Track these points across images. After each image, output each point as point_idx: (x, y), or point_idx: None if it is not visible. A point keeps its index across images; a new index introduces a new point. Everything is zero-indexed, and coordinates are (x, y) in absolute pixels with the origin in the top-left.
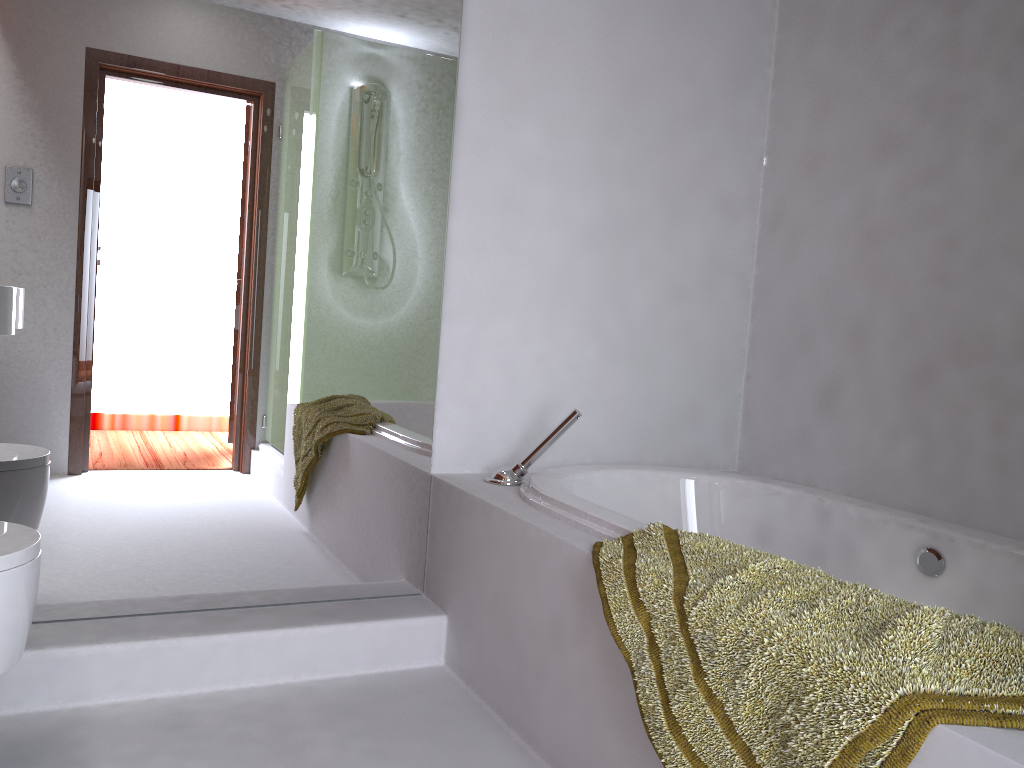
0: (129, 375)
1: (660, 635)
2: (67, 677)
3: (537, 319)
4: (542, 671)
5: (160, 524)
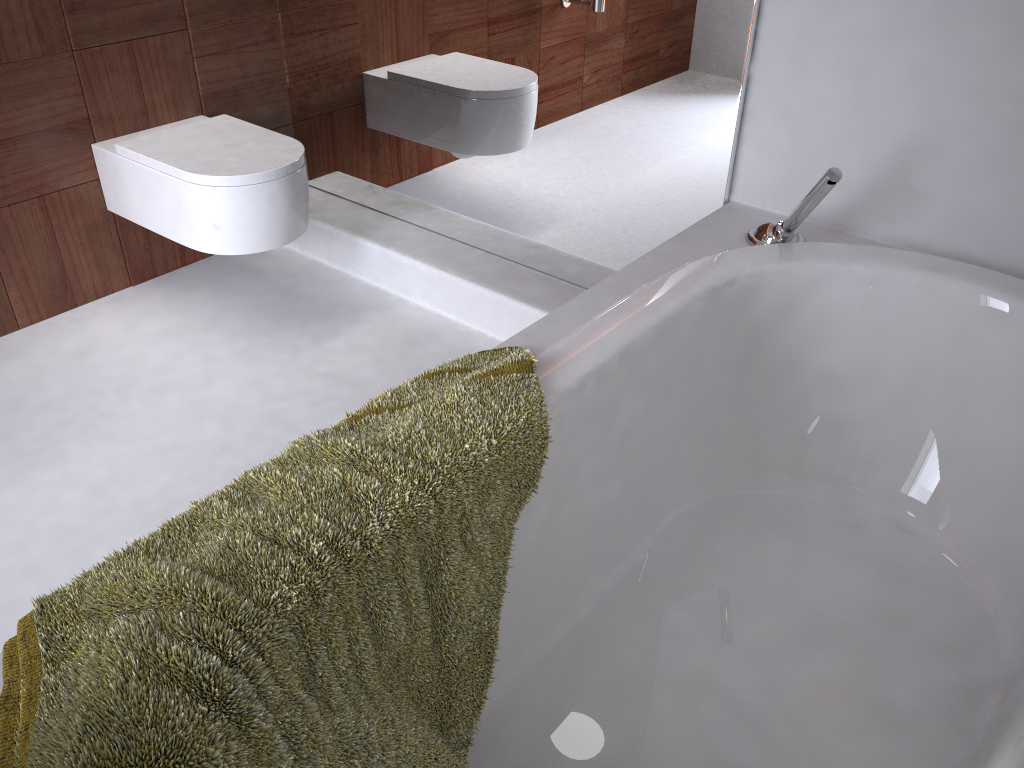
0: (461, 33)
1: None
2: (398, 275)
3: (923, 4)
4: None
5: (486, 177)
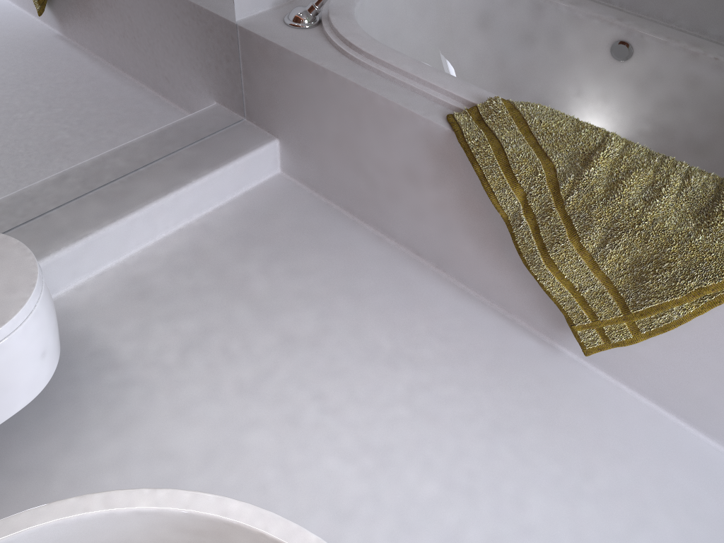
0: None
1: (535, 207)
2: None
3: None
4: (395, 195)
5: (37, 141)
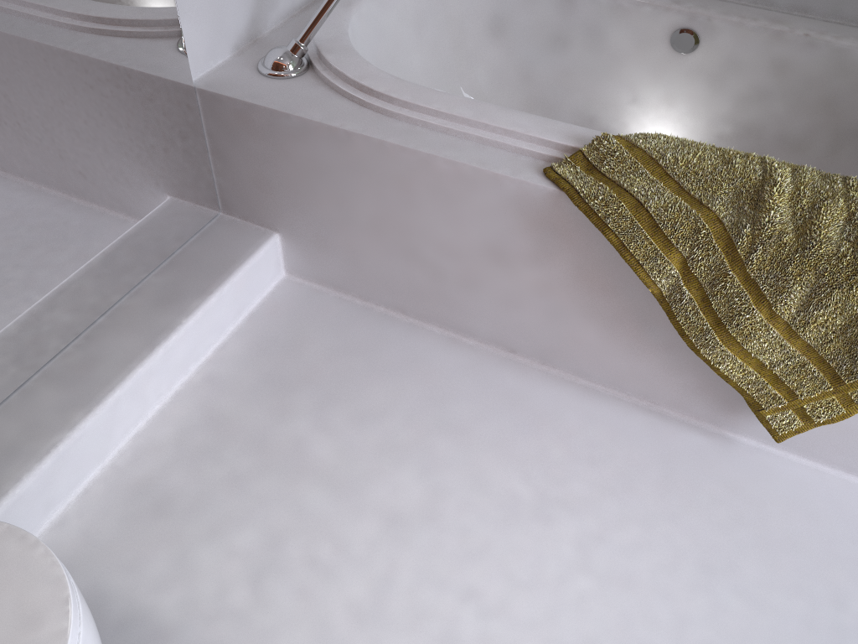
0: None
1: (701, 273)
2: None
3: None
4: (473, 283)
5: None
